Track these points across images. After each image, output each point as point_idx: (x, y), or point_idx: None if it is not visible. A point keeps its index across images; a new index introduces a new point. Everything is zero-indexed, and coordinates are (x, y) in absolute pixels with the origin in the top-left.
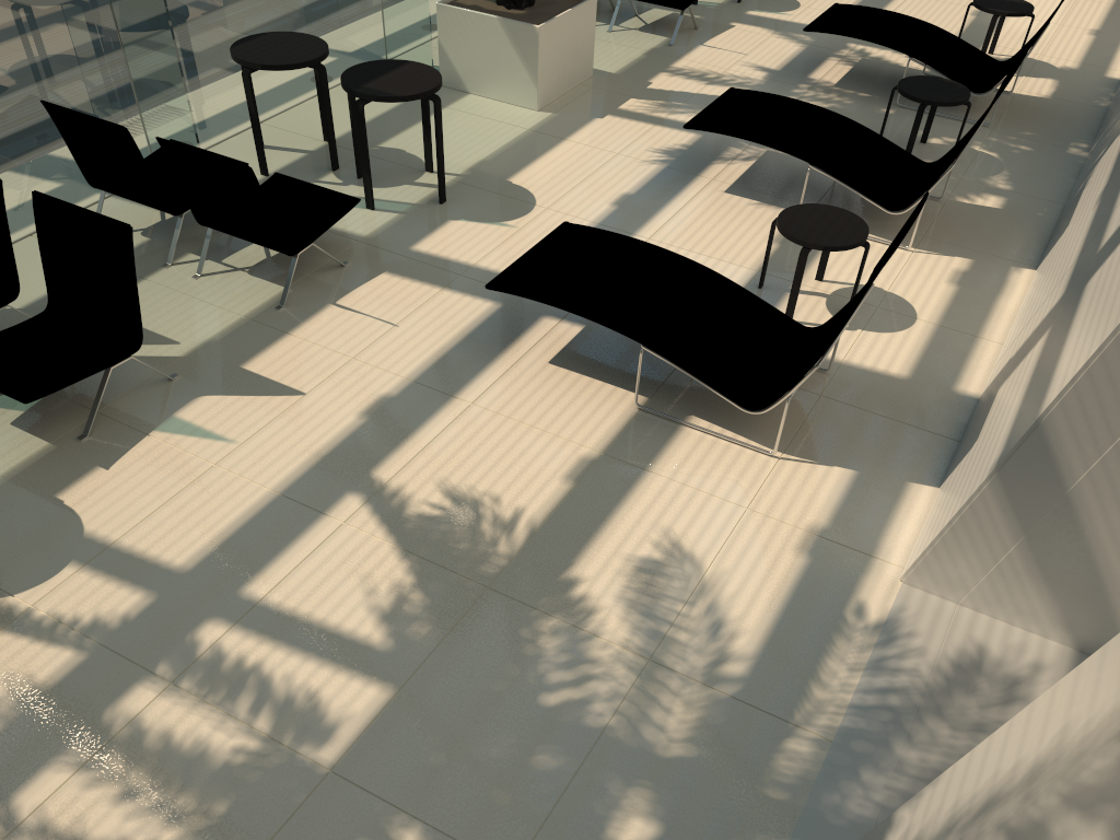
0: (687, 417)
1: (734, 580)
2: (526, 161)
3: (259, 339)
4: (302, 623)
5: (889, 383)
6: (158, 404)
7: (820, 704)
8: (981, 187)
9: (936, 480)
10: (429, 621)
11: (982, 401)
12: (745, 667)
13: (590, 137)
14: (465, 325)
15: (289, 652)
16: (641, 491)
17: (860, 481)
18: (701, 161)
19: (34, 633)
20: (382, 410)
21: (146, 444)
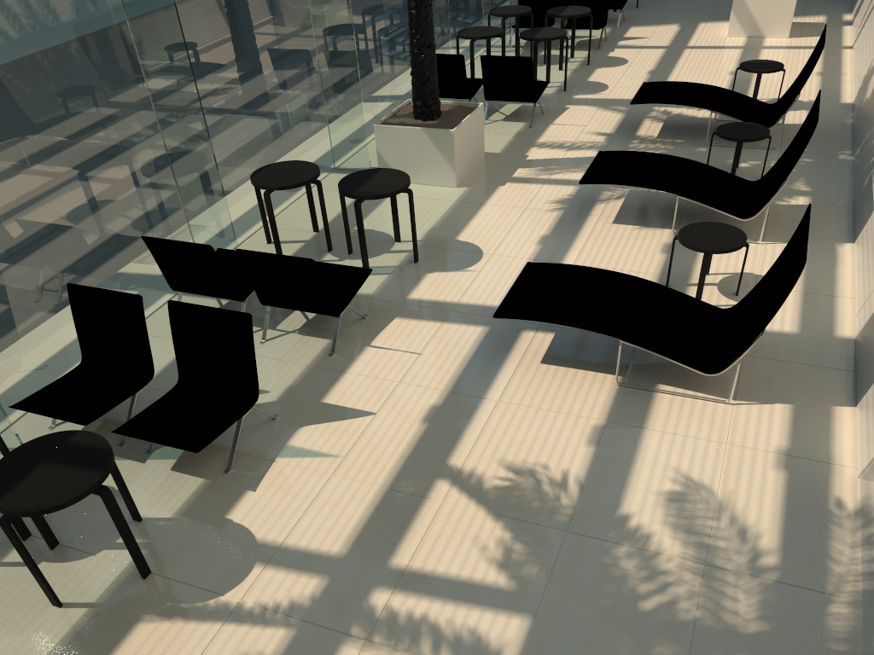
0: (655, 385)
1: (740, 496)
2: (463, 223)
3: (326, 379)
4: (443, 580)
5: (787, 338)
6: (272, 438)
7: (841, 576)
8: (790, 192)
9: (851, 402)
10: (535, 563)
11: (863, 341)
12: (776, 558)
13: (501, 199)
14: (469, 346)
15: (443, 602)
16: (646, 444)
17: (798, 411)
18: (586, 204)
19: (250, 620)
20: (436, 416)
21: (275, 468)
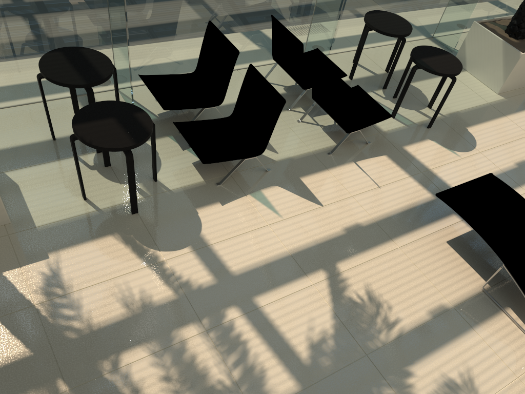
0: (506, 307)
1: None
2: (480, 120)
3: (313, 167)
4: (273, 329)
5: None
6: (256, 181)
7: None
8: None
9: None
10: (331, 359)
11: None
12: None
13: (519, 119)
14: (412, 201)
15: (262, 342)
16: (464, 339)
17: None
18: None
19: (160, 275)
20: (354, 231)
21: (243, 200)
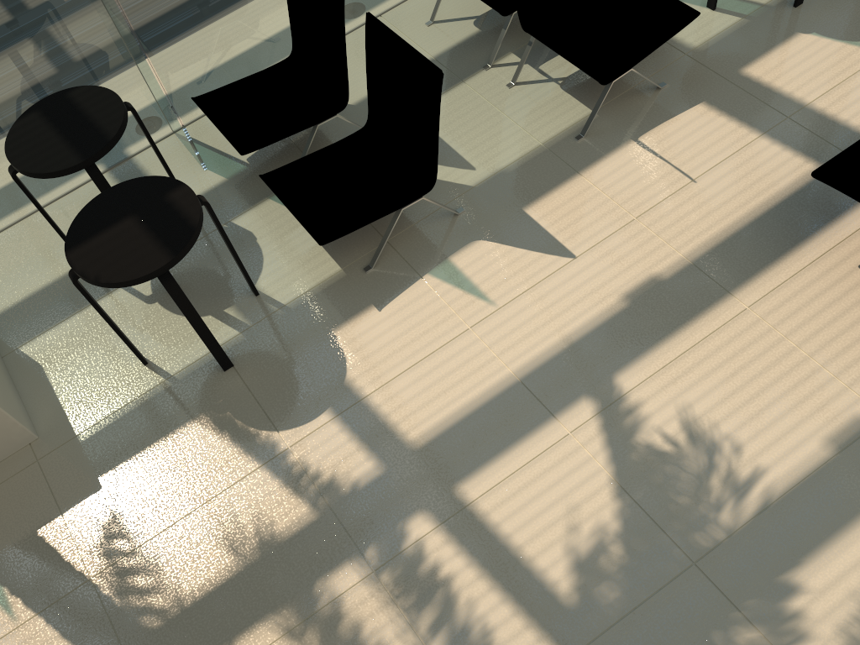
0: None
1: None
2: None
3: (549, 177)
4: (499, 545)
5: None
6: (438, 241)
7: None
8: None
9: None
10: (620, 586)
11: None
12: None
13: None
14: (772, 193)
15: (479, 574)
16: None
17: None
18: None
19: (284, 478)
20: (647, 296)
21: (417, 289)
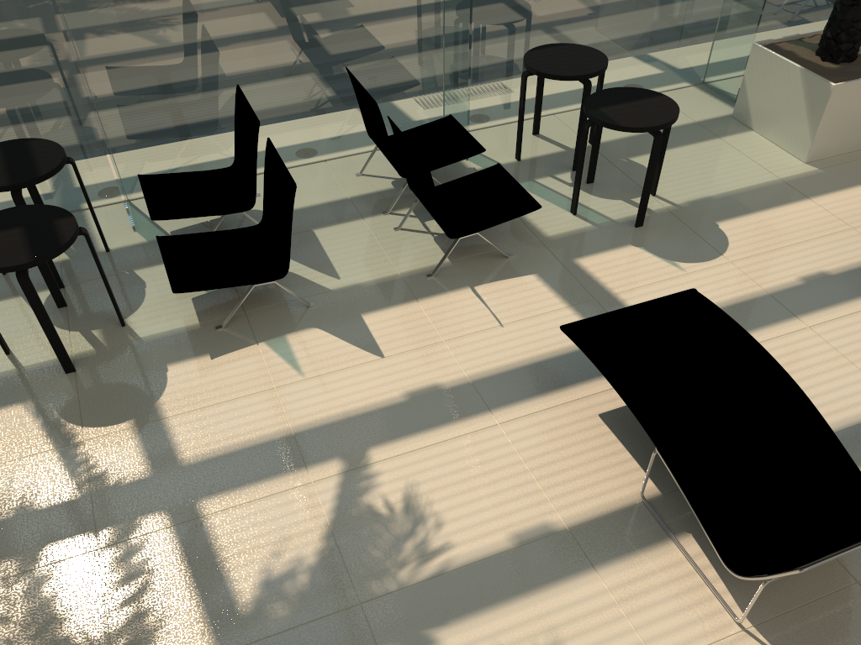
0: (683, 533)
1: None
2: (750, 209)
3: (393, 297)
4: (210, 552)
5: None
6: (284, 321)
7: None
8: None
9: None
10: (291, 607)
11: None
12: None
13: (836, 202)
14: (557, 348)
15: (182, 571)
16: (569, 587)
17: None
18: None
19: (67, 462)
20: (424, 397)
21: (249, 350)
